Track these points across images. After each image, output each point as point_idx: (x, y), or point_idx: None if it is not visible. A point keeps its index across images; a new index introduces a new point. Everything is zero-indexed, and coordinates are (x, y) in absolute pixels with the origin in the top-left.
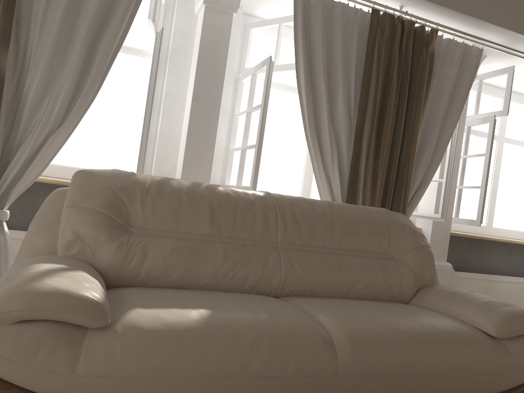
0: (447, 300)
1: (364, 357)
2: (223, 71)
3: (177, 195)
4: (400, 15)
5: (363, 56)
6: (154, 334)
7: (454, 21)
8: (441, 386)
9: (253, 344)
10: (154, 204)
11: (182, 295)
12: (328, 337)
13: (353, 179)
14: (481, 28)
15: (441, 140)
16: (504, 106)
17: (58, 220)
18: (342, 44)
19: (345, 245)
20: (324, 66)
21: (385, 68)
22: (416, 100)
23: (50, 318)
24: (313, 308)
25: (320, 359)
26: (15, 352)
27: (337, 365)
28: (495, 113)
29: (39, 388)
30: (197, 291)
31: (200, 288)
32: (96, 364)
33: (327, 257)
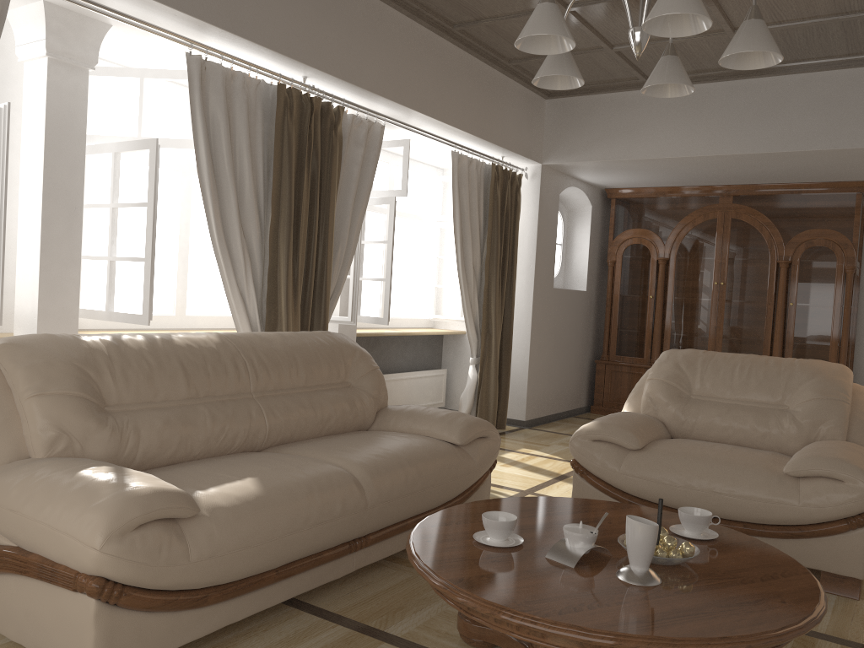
0: (410, 419)
1: (383, 486)
2: (82, 154)
3: (143, 357)
4: (305, 88)
5: (269, 139)
6: (236, 509)
7: (358, 95)
8: (432, 495)
9: (308, 497)
10: (124, 374)
11: (205, 470)
12: (353, 476)
13: (271, 294)
14: (384, 104)
15: (352, 235)
16: (402, 185)
17: (10, 414)
18: (247, 126)
19: (311, 382)
20: (229, 155)
21: (295, 155)
22: (329, 192)
23: (161, 517)
24: (318, 454)
25: (355, 497)
26: (145, 555)
27: (366, 498)
28: (393, 192)
29: (163, 582)
30: (202, 463)
31: (190, 460)
32: (204, 547)
33: (300, 398)
